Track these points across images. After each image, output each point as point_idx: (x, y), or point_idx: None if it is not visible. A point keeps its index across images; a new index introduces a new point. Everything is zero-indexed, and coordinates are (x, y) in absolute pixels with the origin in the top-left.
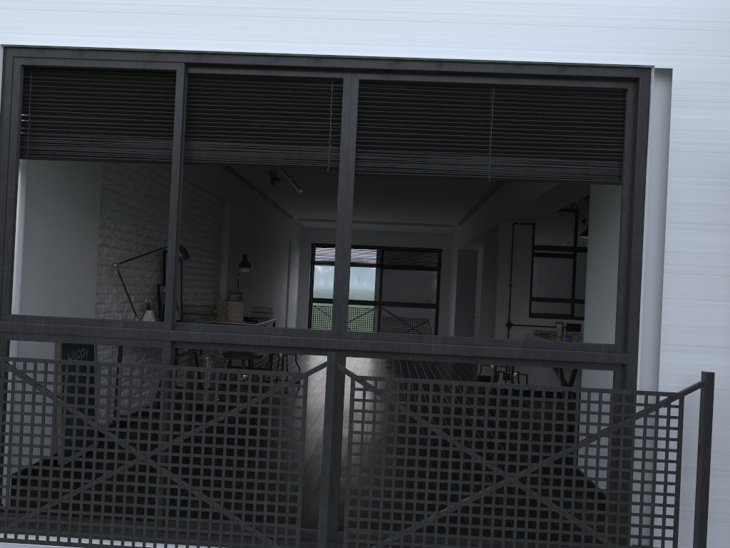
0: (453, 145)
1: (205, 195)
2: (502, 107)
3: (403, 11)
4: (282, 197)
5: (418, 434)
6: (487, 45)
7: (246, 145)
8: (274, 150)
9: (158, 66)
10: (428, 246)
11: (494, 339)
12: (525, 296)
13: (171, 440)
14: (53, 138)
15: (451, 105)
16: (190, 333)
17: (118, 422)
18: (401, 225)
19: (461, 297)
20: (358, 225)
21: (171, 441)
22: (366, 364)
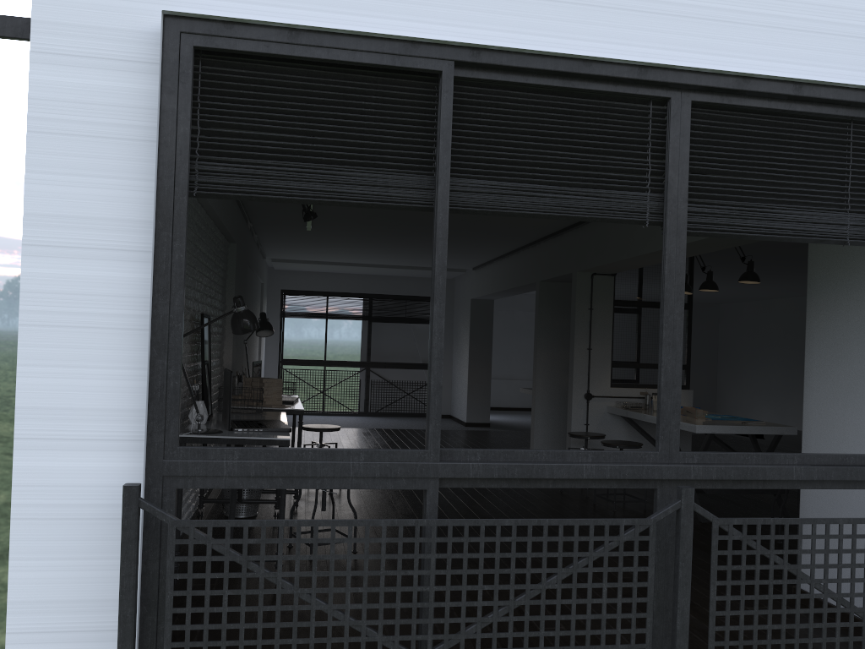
0: (803, 196)
1: (218, 234)
2: (863, 148)
3: (741, 10)
4: (276, 233)
5: (798, 593)
6: (843, 64)
7: (534, 187)
8: (572, 195)
9: (415, 63)
10: (427, 294)
11: (860, 455)
12: (606, 361)
13: (463, 632)
14: (239, 165)
15: (801, 143)
16: (468, 465)
17: (382, 611)
18: (402, 269)
19: (475, 356)
20: (346, 268)
21: (463, 633)
22: (383, 445)
